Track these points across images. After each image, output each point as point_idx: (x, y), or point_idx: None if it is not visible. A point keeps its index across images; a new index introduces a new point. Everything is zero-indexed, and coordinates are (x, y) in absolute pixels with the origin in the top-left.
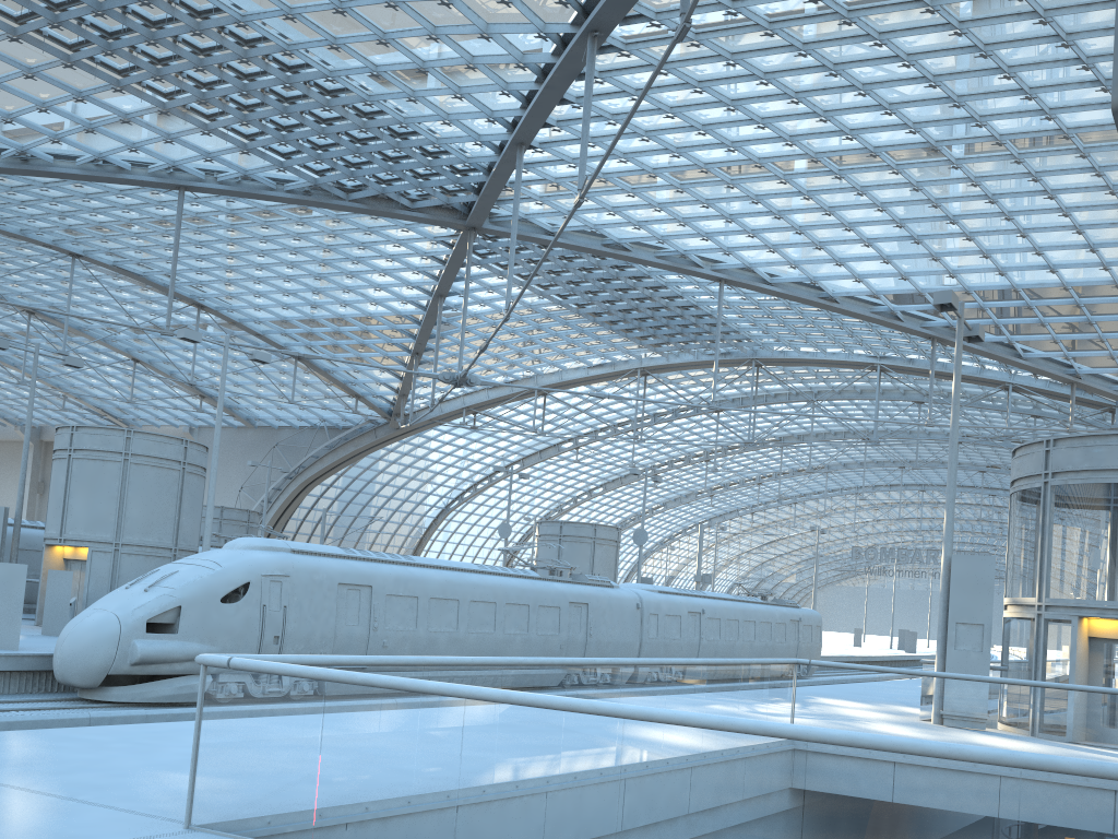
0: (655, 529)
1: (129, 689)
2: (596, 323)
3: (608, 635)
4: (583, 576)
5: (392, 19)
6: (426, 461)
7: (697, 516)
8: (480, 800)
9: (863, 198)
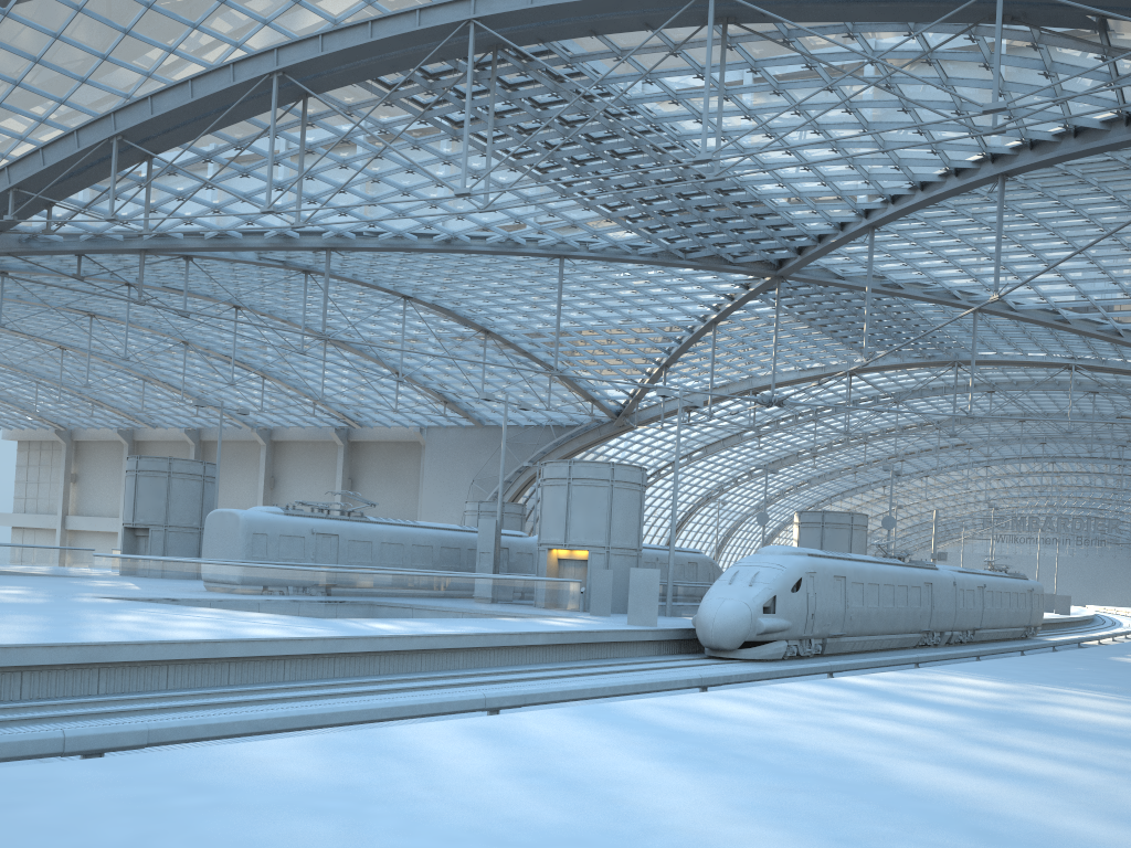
0: (793, 503)
1: (750, 650)
2: (833, 338)
3: (941, 606)
4: (920, 561)
5: (821, 154)
6: (626, 452)
7: (832, 490)
8: None
9: (1124, 250)
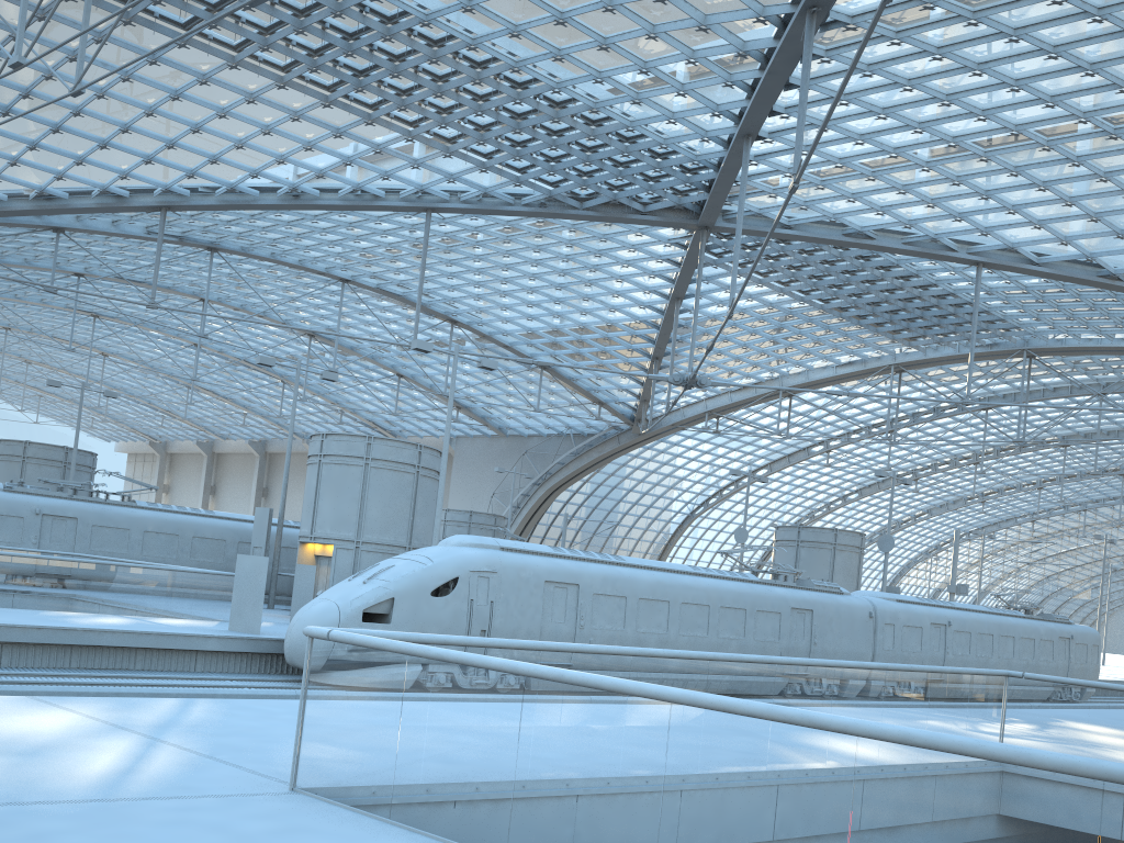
0: (919, 537)
1: None
2: (842, 319)
3: (835, 644)
4: (809, 581)
5: (611, 23)
6: (670, 467)
7: (967, 524)
8: (535, 780)
9: None
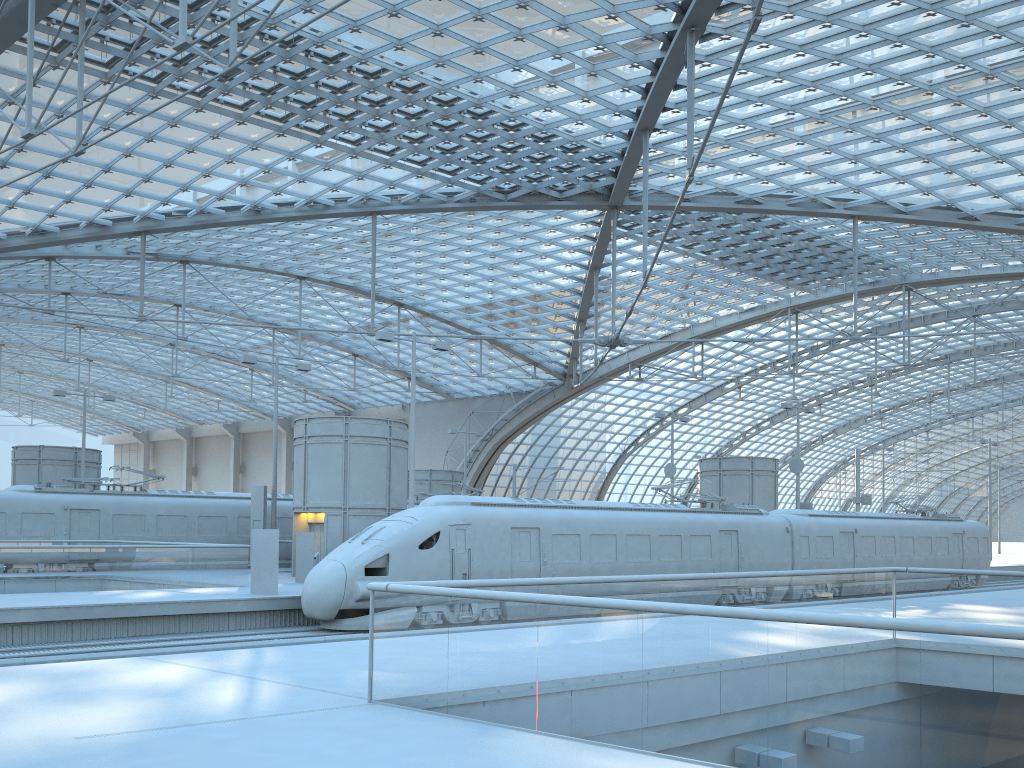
0: (827, 455)
1: (356, 620)
2: (741, 272)
3: (759, 557)
4: (732, 506)
5: (522, 48)
6: (601, 413)
7: (869, 439)
8: (552, 674)
9: (988, 118)
